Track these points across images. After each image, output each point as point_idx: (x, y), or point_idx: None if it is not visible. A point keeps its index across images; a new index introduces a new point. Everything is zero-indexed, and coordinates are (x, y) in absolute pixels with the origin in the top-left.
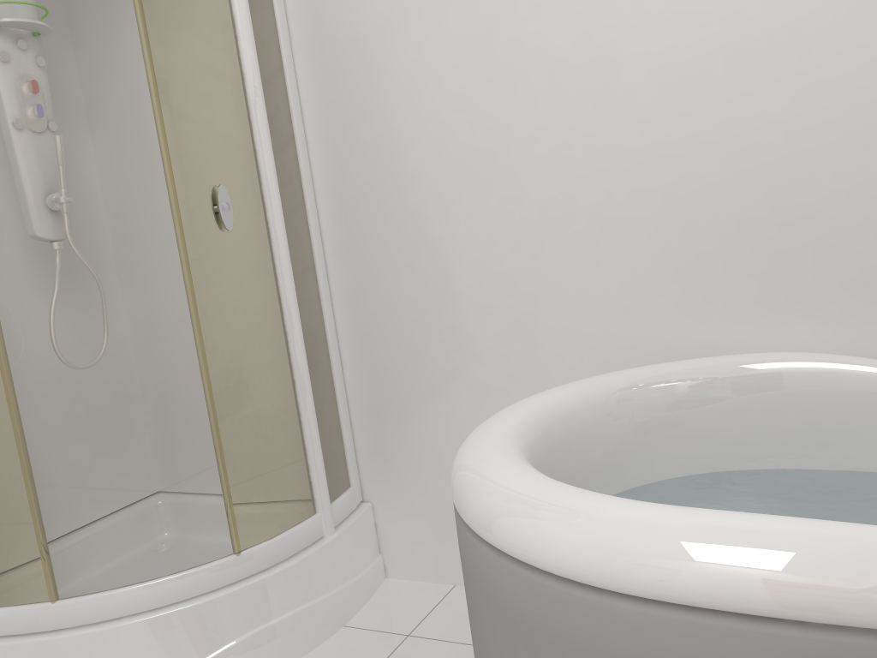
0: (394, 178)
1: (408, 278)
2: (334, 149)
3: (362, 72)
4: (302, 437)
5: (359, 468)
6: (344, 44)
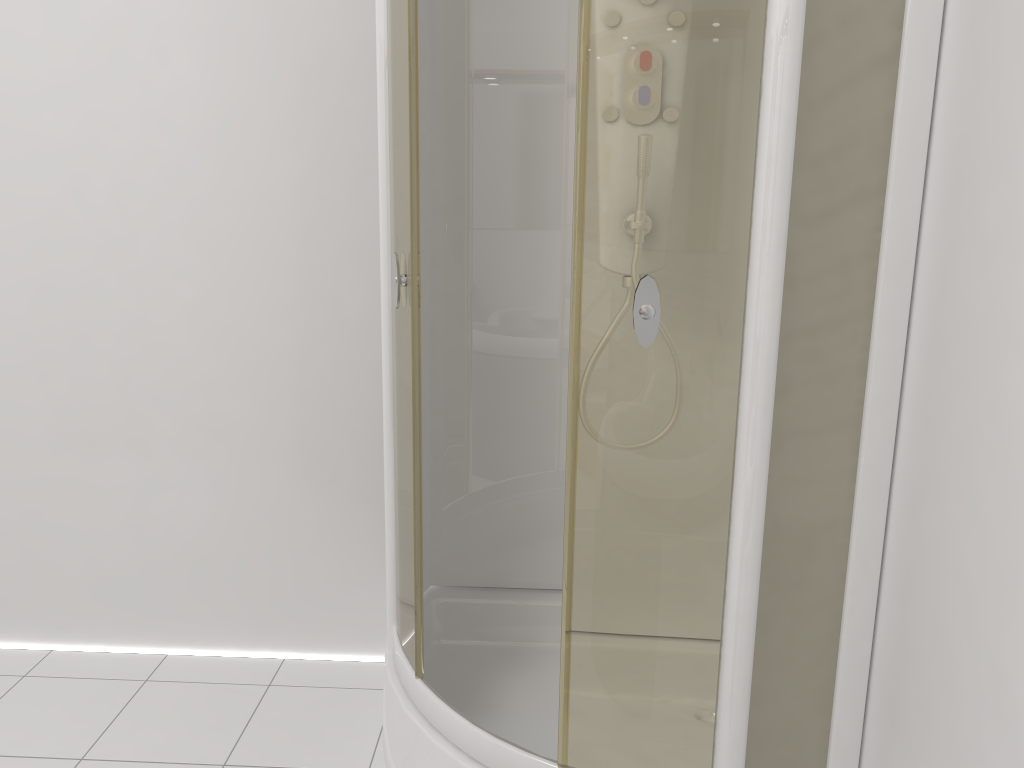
0: (1000, 319)
1: (971, 526)
2: (948, 224)
3: (1012, 76)
4: (716, 677)
5: (861, 767)
6: (1003, 12)
